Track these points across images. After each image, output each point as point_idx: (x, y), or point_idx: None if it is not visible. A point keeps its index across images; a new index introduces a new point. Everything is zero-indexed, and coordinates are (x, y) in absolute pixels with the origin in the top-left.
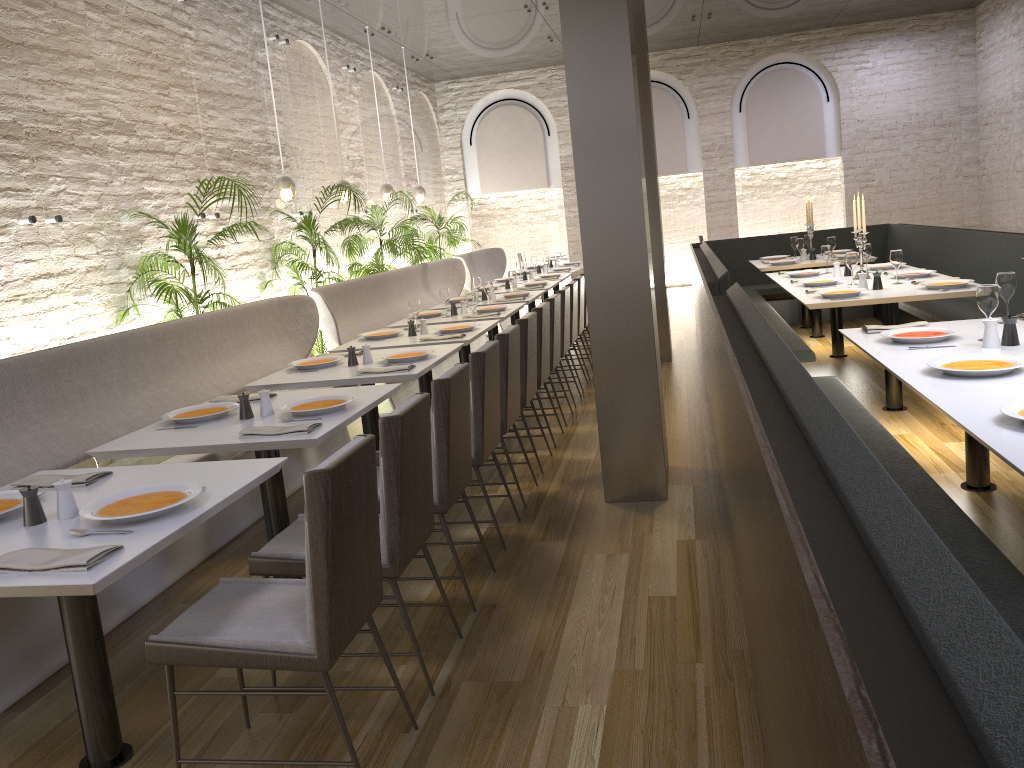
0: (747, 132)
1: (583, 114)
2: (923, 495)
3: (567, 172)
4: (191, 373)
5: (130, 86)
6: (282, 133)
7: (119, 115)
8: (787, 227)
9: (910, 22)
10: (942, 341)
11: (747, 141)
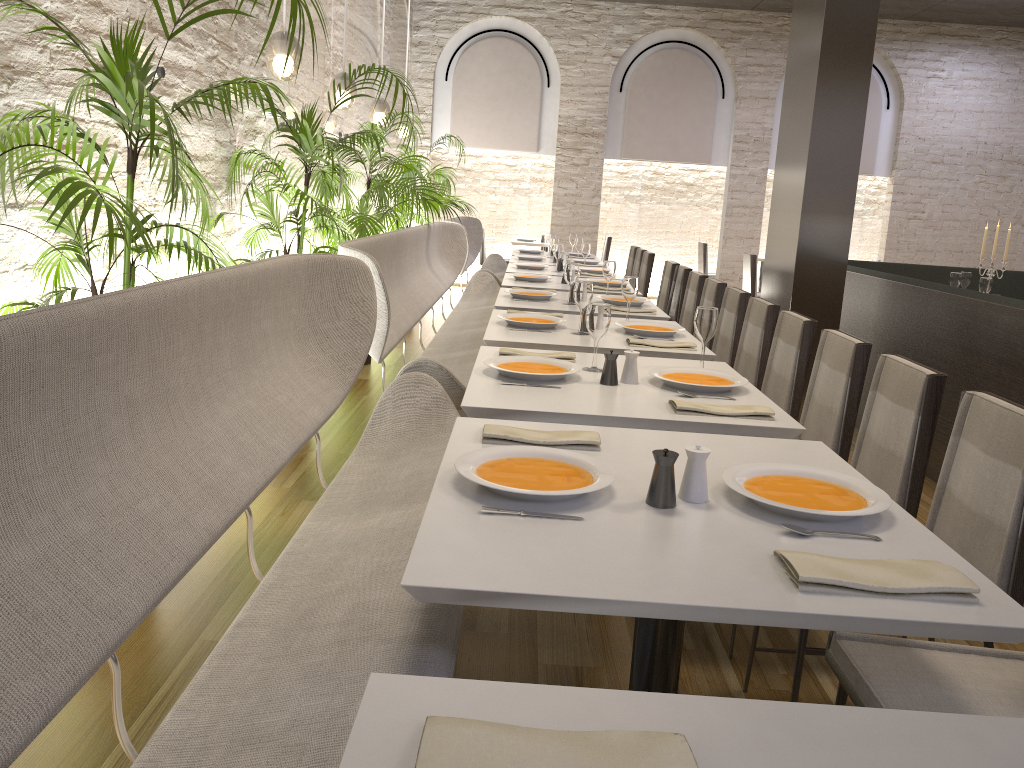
0: None
1: None
2: None
3: (565, 137)
4: (147, 451)
5: None
6: None
7: None
8: None
9: (998, 33)
10: None
11: None
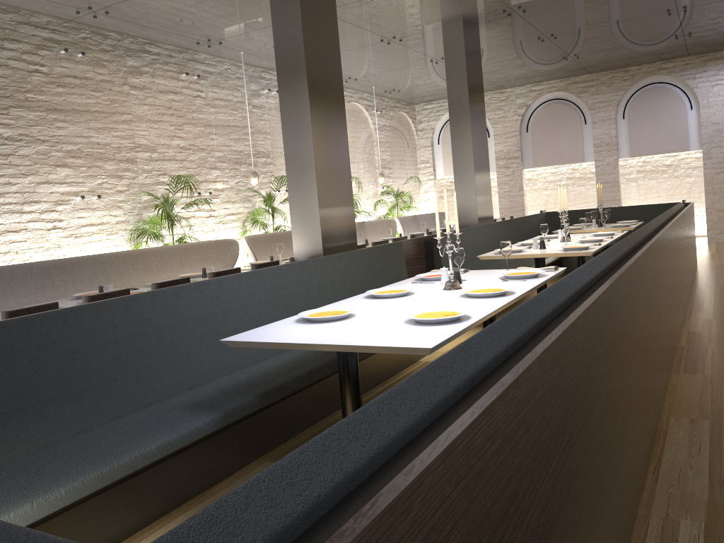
0: (628, 133)
1: (289, 147)
2: (325, 357)
3: (499, 162)
4: (141, 277)
5: (154, 126)
6: (268, 145)
7: (145, 142)
8: (671, 201)
9: None
10: (441, 280)
11: (628, 139)
